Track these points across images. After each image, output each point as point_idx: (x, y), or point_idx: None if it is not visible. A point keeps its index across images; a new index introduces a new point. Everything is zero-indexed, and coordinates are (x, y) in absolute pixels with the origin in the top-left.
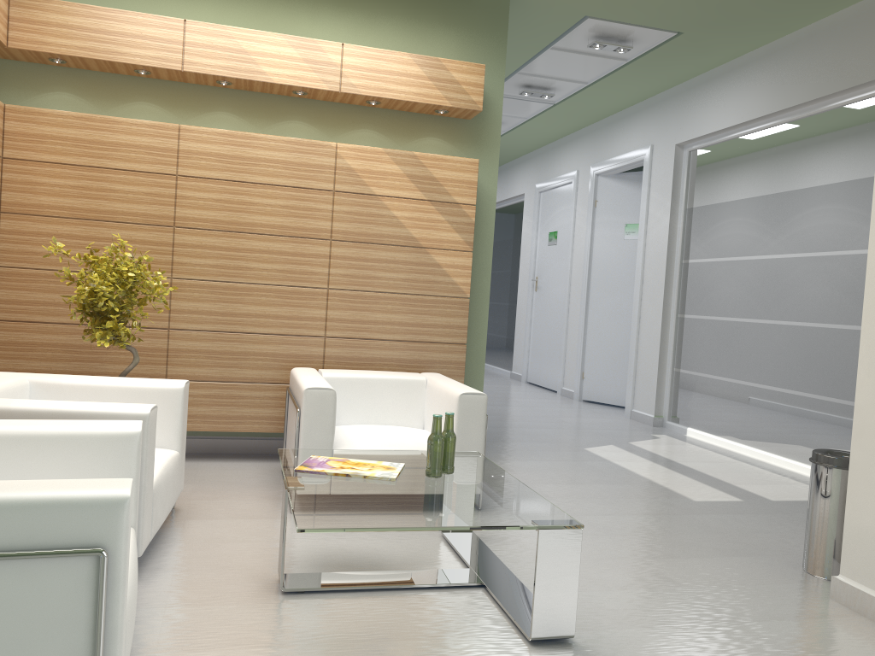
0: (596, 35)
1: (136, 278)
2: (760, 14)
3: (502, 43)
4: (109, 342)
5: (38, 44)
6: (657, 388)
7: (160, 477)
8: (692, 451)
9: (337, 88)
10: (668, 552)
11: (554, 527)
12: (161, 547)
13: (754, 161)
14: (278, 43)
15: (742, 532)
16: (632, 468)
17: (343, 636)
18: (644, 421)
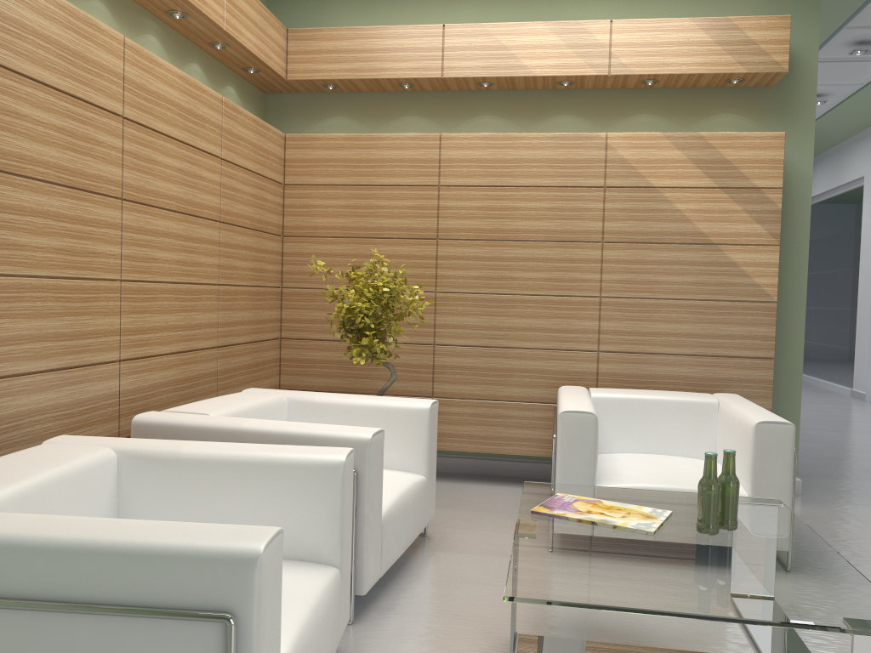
0: None
1: (391, 292)
2: None
3: None
4: (365, 360)
5: (312, 73)
6: None
7: (393, 507)
8: None
9: (606, 71)
10: None
11: None
12: (400, 581)
13: None
14: (539, 33)
15: None
16: None
17: None
18: None
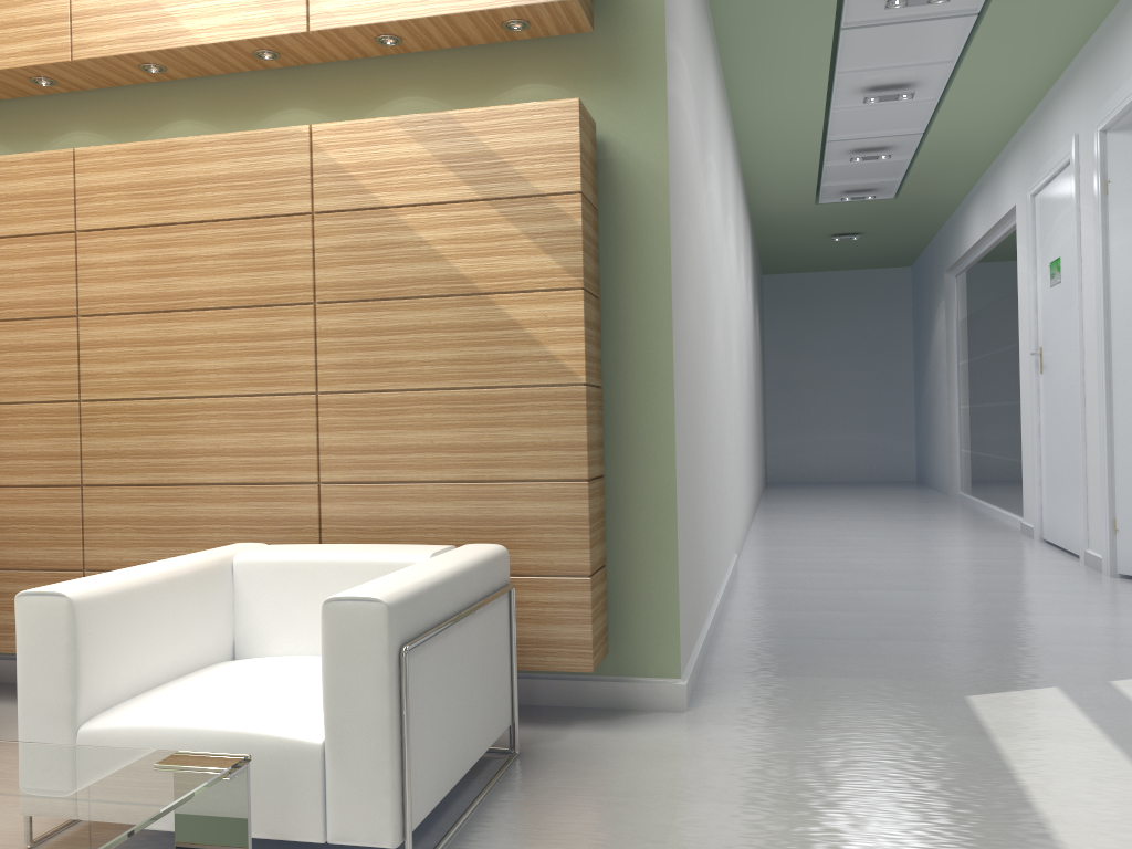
0: None
1: None
2: None
3: None
4: None
5: None
6: None
7: None
8: None
9: (304, 26)
10: None
11: None
12: None
13: None
14: None
15: None
16: (1027, 761)
17: None
18: None
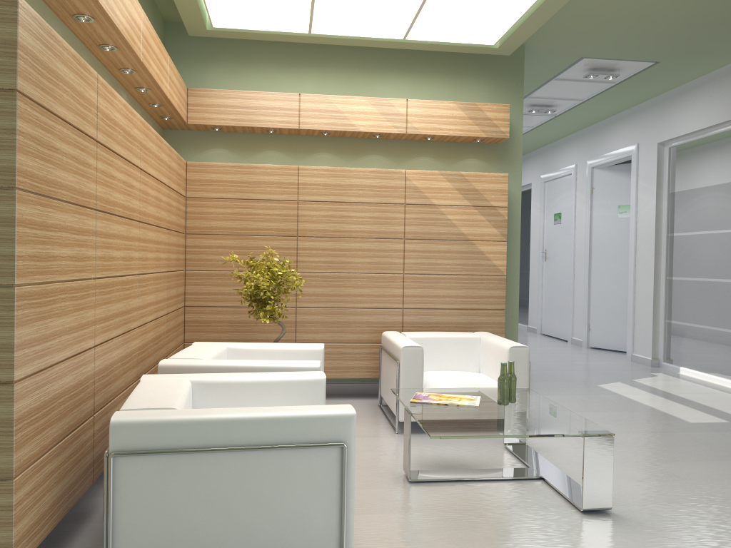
0: (590, 68)
1: (282, 275)
2: (722, 45)
3: (520, 85)
4: (269, 319)
5: (206, 120)
6: (653, 336)
7: None
8: (685, 385)
9: (404, 131)
10: (672, 457)
11: (595, 435)
12: None
13: (724, 155)
14: (362, 104)
15: (729, 444)
16: (638, 399)
17: (458, 507)
18: (643, 363)
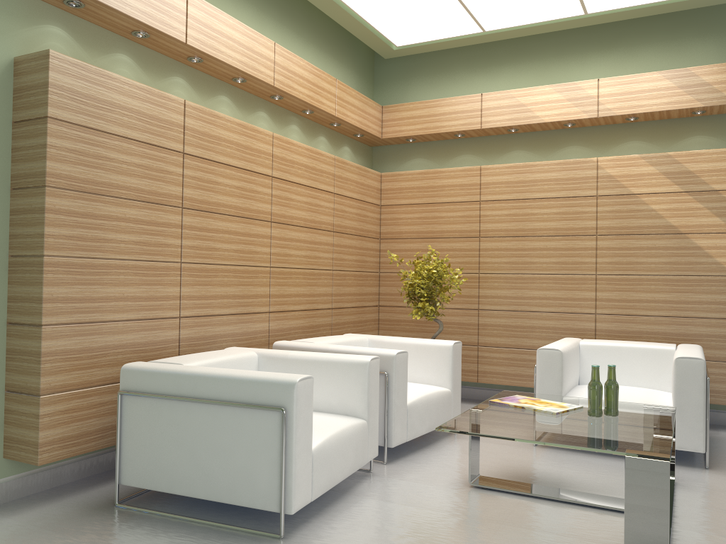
0: None
1: (438, 273)
2: None
3: None
4: (420, 316)
5: (397, 133)
6: None
7: (417, 401)
8: None
9: (595, 114)
10: None
11: (639, 456)
12: (425, 450)
13: None
14: (546, 93)
15: None
16: None
17: (483, 516)
18: None
